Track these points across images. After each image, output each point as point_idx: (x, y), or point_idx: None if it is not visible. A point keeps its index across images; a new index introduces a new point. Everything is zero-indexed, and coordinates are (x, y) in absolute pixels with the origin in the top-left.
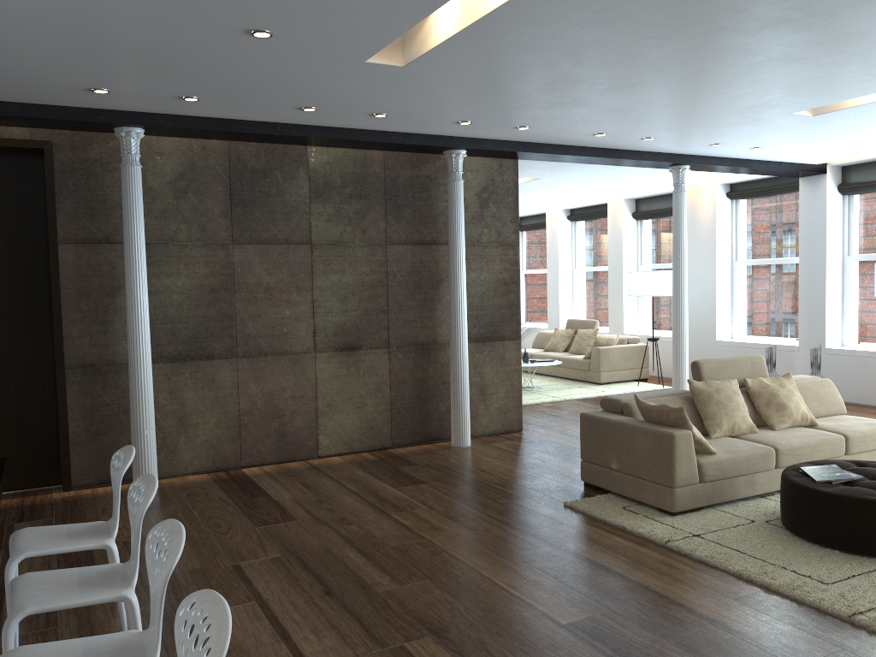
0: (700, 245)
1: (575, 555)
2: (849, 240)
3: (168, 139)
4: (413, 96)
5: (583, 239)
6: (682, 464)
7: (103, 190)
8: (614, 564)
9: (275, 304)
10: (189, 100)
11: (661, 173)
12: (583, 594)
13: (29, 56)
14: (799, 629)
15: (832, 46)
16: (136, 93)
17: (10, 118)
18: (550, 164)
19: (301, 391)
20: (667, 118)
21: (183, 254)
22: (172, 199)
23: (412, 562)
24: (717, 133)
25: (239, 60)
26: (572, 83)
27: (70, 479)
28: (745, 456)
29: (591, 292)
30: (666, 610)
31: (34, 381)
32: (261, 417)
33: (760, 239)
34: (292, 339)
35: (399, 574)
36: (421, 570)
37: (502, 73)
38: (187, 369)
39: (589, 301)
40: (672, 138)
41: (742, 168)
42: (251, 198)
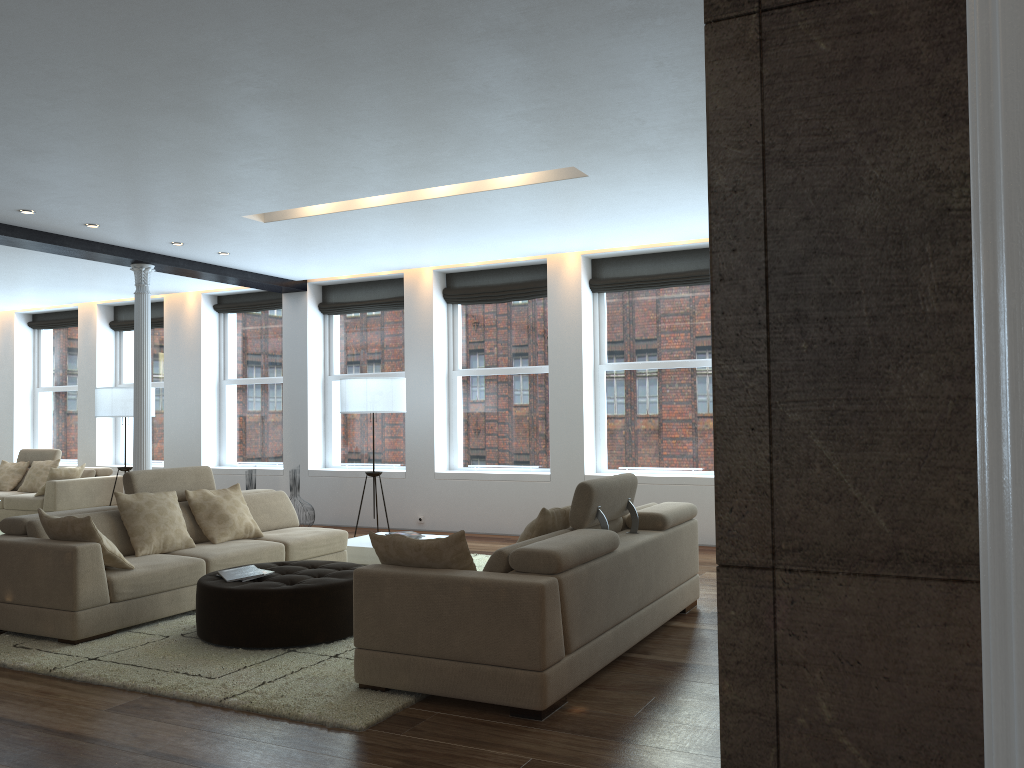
0: (185, 361)
1: None
2: (331, 360)
3: None
4: None
5: (50, 351)
6: (87, 583)
7: None
8: None
9: None
10: None
11: (131, 273)
12: None
13: None
14: (164, 722)
15: (244, 146)
16: None
17: None
18: None
19: None
20: (105, 202)
21: None
22: None
23: None
24: (173, 230)
25: None
26: None
27: None
28: (169, 569)
29: (58, 418)
30: (16, 735)
31: None
32: None
33: (249, 357)
34: None
35: None
36: None
37: None
38: None
39: (56, 428)
40: (123, 228)
41: (217, 276)
42: None
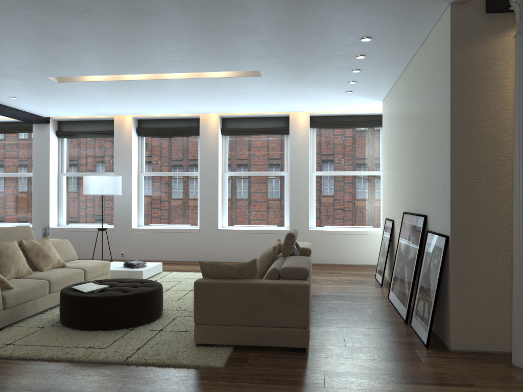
0: None
1: None
2: (62, 164)
3: None
4: None
5: None
6: None
7: None
8: None
9: None
10: None
11: None
12: None
13: None
14: (102, 376)
15: (90, 37)
16: None
17: None
18: None
19: None
20: None
21: None
22: None
23: None
24: None
25: None
26: None
27: None
28: (32, 287)
29: None
30: None
31: None
32: None
33: (5, 160)
34: None
35: None
36: None
37: None
38: None
39: None
40: None
41: (1, 110)
42: None
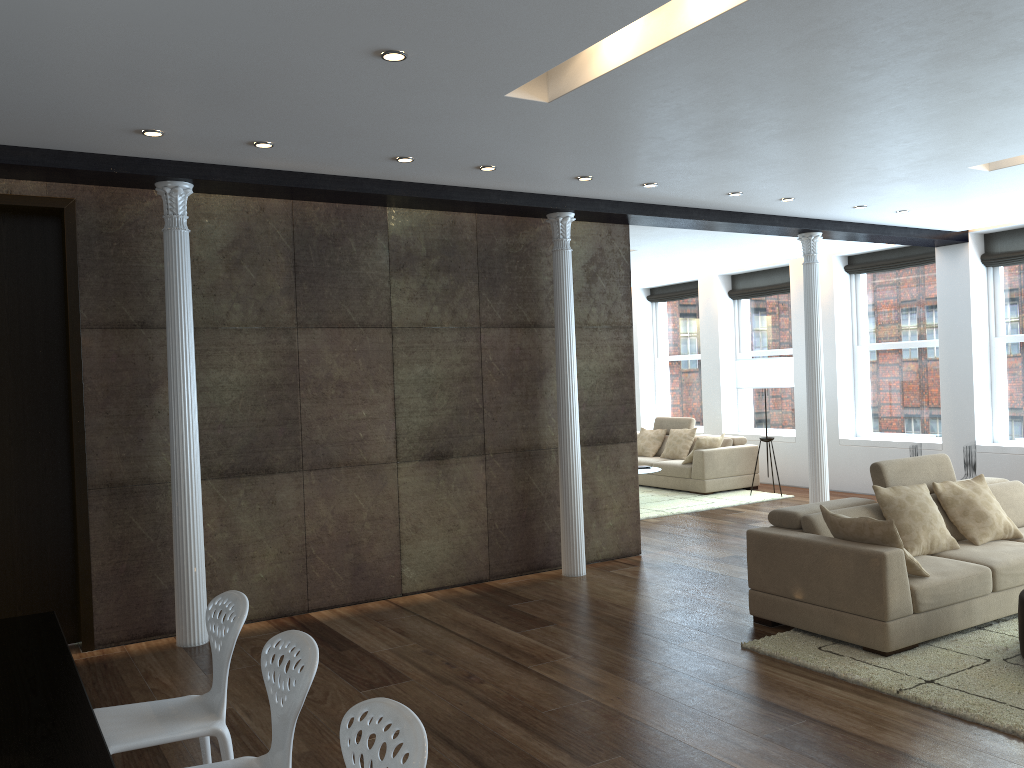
0: None
1: (791, 714)
2: (996, 319)
3: (218, 198)
4: (540, 142)
5: (667, 322)
6: (895, 592)
7: (138, 261)
8: (847, 723)
9: (348, 403)
10: (261, 146)
11: (778, 242)
12: (831, 767)
13: (79, 83)
14: None
15: None
16: (196, 137)
17: (27, 168)
18: (656, 232)
19: (381, 511)
20: (823, 173)
21: (237, 341)
22: (223, 272)
23: (588, 731)
24: (869, 193)
25: (349, 92)
26: (738, 127)
27: (93, 634)
28: (961, 578)
29: (678, 386)
30: None
31: (45, 506)
32: (332, 545)
33: (887, 320)
34: (369, 446)
35: (579, 749)
36: (604, 742)
37: (662, 112)
38: (242, 487)
39: (676, 396)
40: (815, 198)
41: (879, 236)
42: (320, 271)
